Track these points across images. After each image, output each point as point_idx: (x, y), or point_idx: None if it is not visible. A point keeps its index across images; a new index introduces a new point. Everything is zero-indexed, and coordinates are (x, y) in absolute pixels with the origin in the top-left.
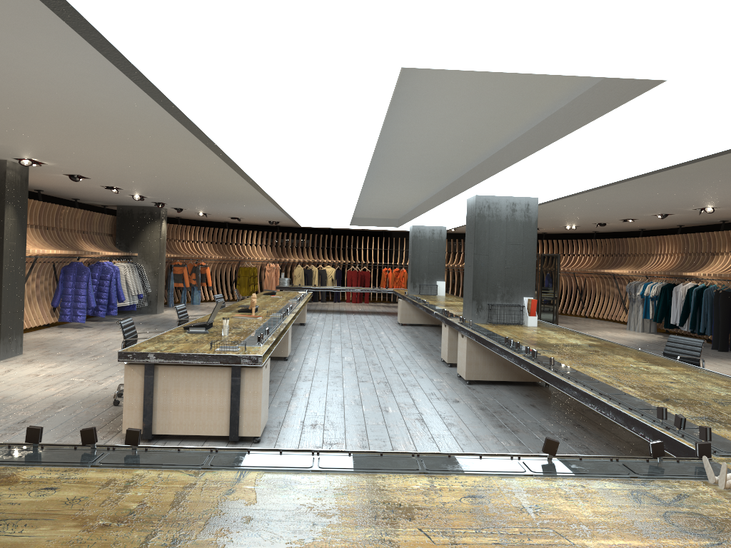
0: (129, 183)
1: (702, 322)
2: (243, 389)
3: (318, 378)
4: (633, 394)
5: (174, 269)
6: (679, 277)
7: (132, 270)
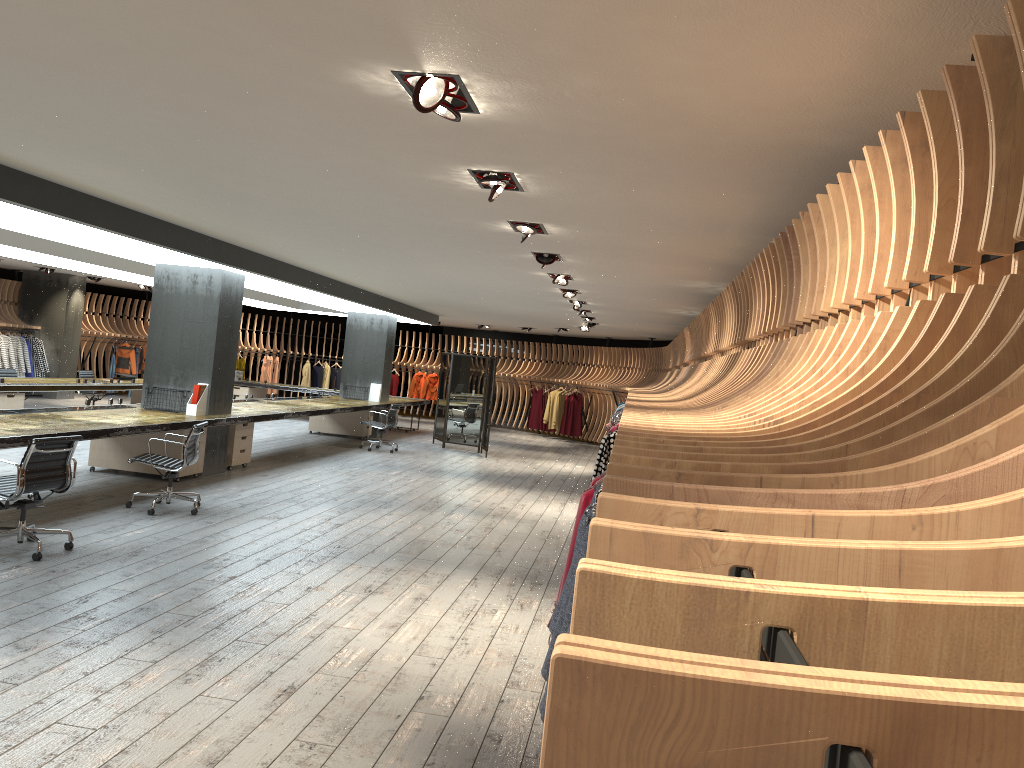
0: None
1: None
2: None
3: None
4: None
5: (121, 352)
6: None
7: (18, 345)
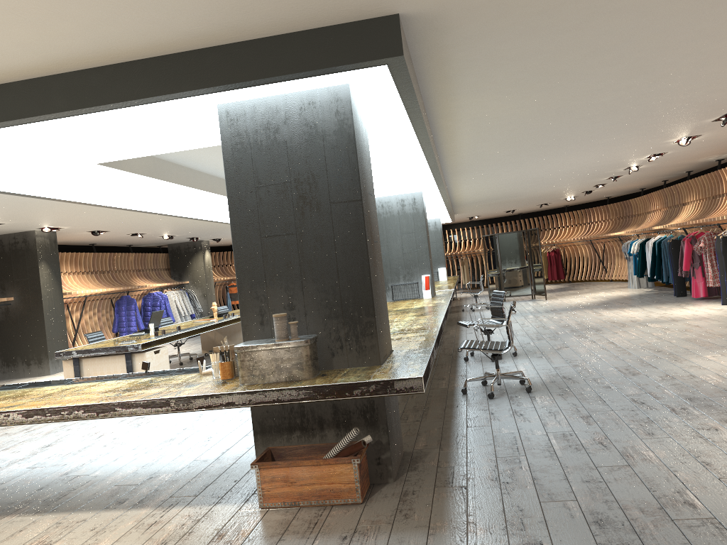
0: (142, 229)
1: (664, 271)
2: (135, 368)
3: None
4: None
5: (231, 289)
6: (654, 232)
7: (182, 296)
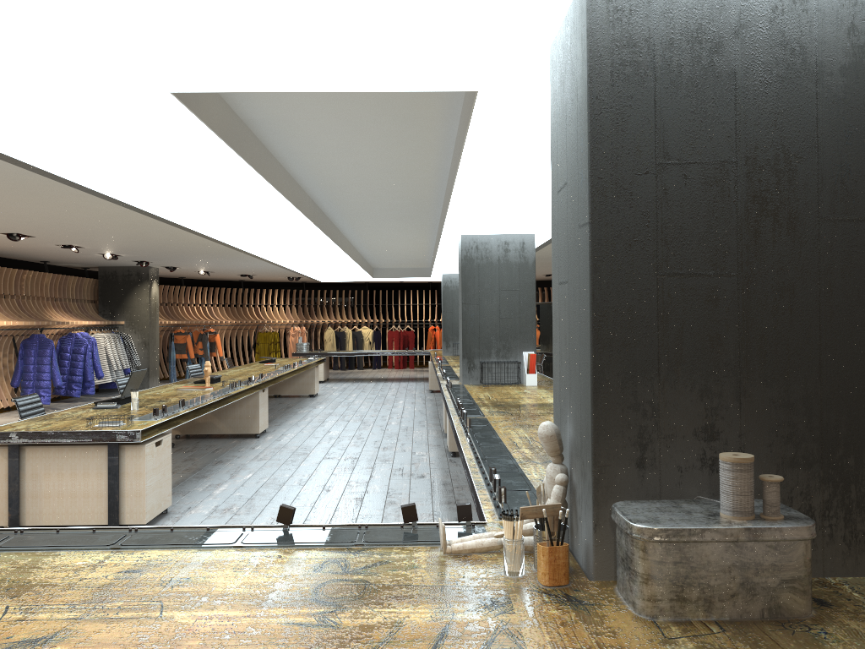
0: (84, 240)
1: None
2: (123, 470)
3: (278, 456)
4: (519, 457)
5: (176, 338)
6: None
7: (115, 341)
